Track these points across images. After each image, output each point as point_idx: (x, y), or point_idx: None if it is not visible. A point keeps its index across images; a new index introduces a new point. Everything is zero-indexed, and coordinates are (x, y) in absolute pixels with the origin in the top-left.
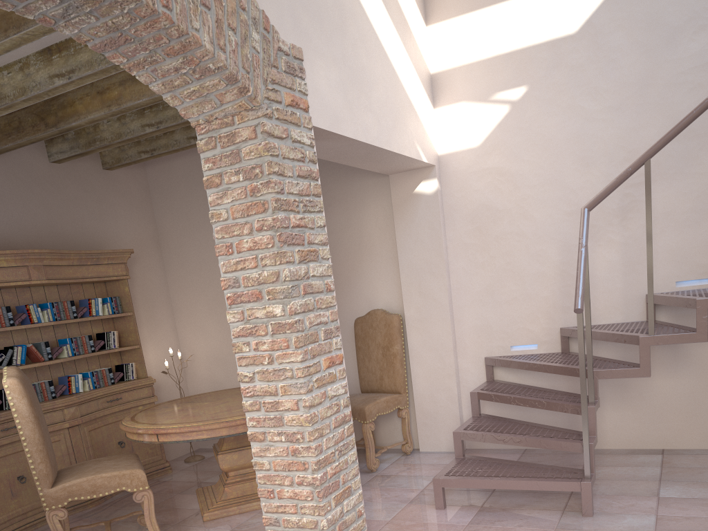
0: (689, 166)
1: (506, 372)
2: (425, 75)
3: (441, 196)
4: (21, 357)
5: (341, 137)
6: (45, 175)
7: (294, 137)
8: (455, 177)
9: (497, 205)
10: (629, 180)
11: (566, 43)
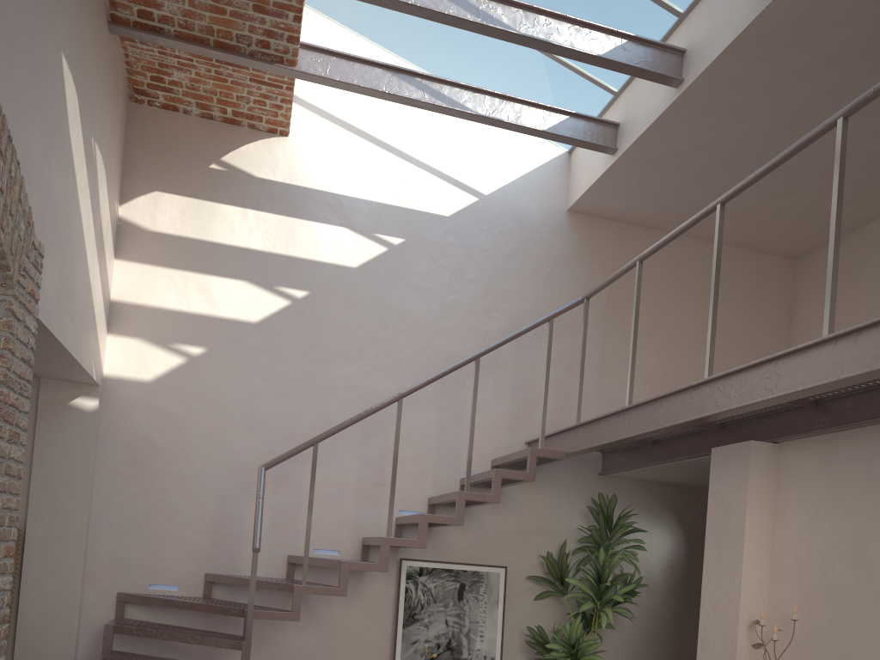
0: (333, 457)
1: (140, 611)
2: (107, 300)
3: (99, 417)
4: None
5: (48, 333)
6: None
7: (27, 322)
8: (119, 403)
9: (159, 442)
10: None
11: (247, 327)
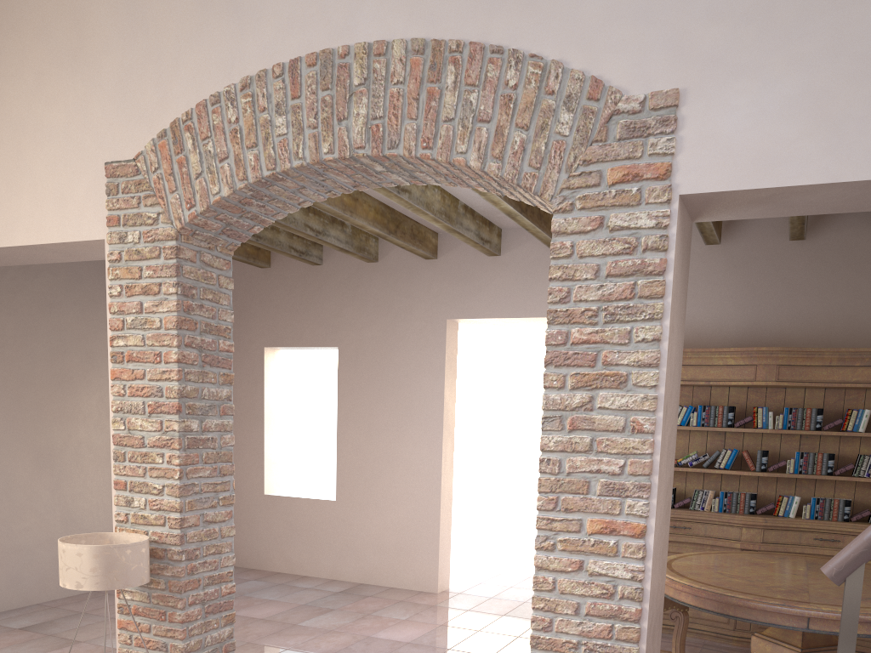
0: None
1: None
2: None
3: None
4: (727, 461)
5: (790, 188)
6: (867, 254)
7: (613, 224)
8: None
9: None
10: None
11: None
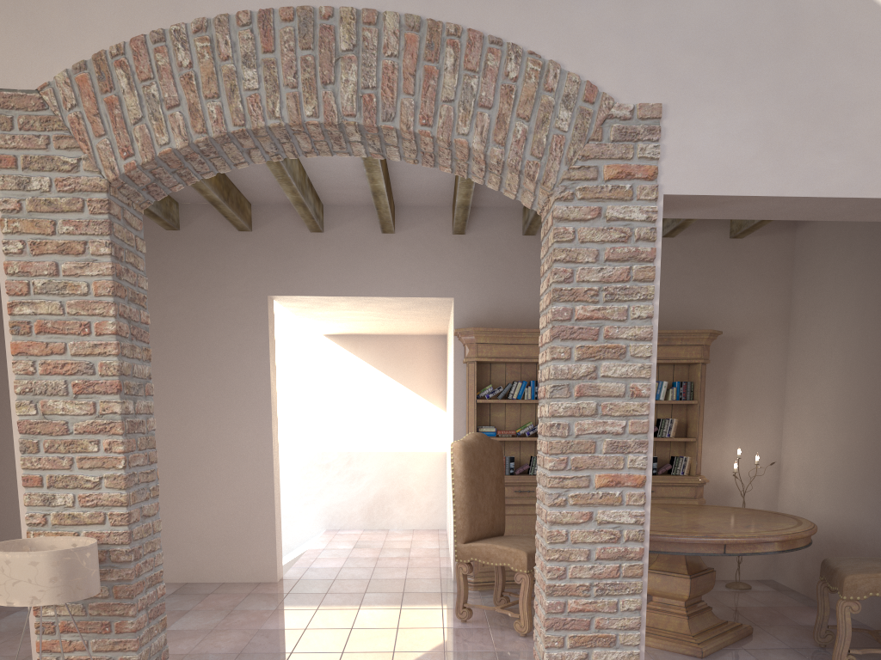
0: None
1: None
2: None
3: None
4: None
5: (745, 197)
6: None
7: (610, 215)
8: None
9: None
10: None
11: None
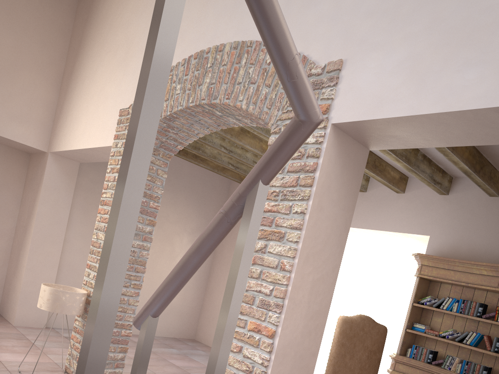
0: None
1: None
2: None
3: None
4: (472, 340)
5: (392, 120)
6: None
7: None
8: None
9: None
10: None
11: None
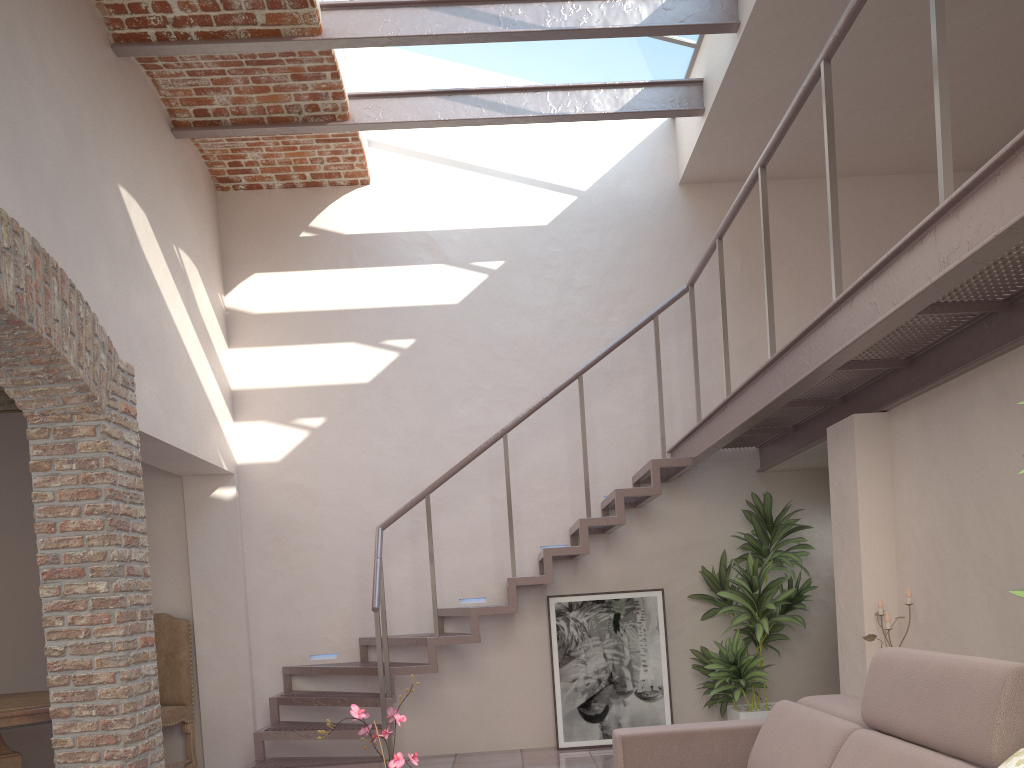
0: (464, 503)
1: (305, 682)
2: (227, 391)
3: (239, 503)
4: None
5: (157, 440)
6: None
7: (126, 438)
8: (255, 487)
9: (297, 518)
10: (417, 509)
11: (360, 389)
